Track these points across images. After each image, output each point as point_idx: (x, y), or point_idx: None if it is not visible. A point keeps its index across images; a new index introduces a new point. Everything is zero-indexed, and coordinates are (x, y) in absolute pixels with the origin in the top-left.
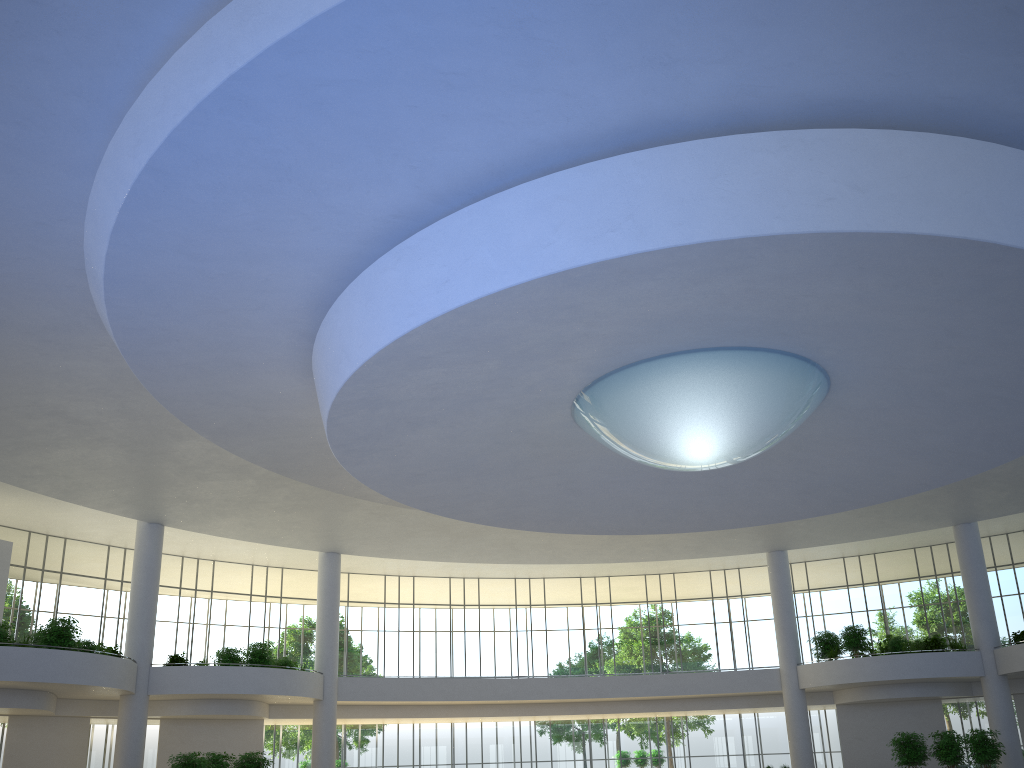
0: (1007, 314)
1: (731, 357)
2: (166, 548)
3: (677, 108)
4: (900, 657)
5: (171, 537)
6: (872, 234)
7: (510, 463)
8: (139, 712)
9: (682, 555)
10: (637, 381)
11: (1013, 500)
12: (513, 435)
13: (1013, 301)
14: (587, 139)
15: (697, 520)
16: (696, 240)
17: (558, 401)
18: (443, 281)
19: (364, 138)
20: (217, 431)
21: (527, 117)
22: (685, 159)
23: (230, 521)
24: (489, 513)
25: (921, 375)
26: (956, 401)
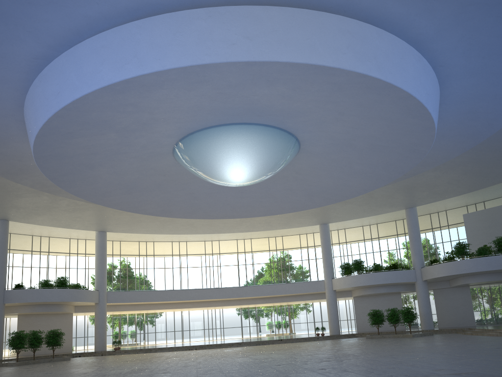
0: (359, 102)
1: (238, 128)
2: (22, 231)
3: None
4: (376, 274)
5: (21, 226)
6: (257, 62)
7: (155, 185)
8: None
9: (278, 227)
10: (195, 142)
11: (430, 196)
12: (149, 171)
13: (357, 96)
14: (114, 14)
15: (262, 210)
16: (167, 67)
17: (164, 153)
18: (57, 92)
19: None
20: (5, 173)
21: (75, 3)
22: (161, 24)
23: (43, 217)
24: (155, 210)
25: (339, 135)
26: (362, 148)
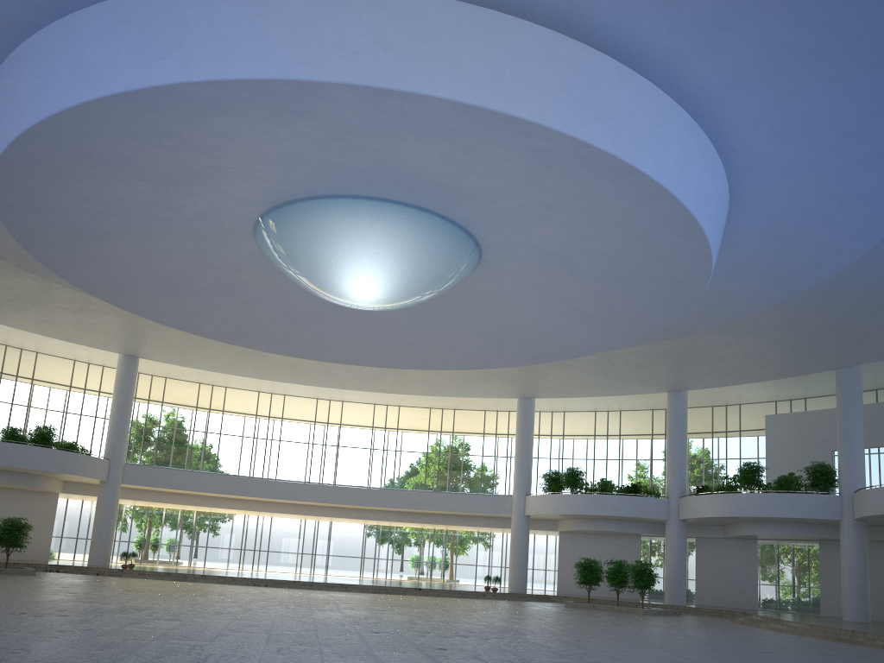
0: (581, 192)
1: (370, 206)
2: None
3: None
4: (602, 497)
5: None
6: (394, 92)
7: (221, 286)
8: None
9: (446, 393)
10: (292, 219)
11: (712, 375)
12: (211, 259)
13: (577, 180)
14: None
15: (412, 359)
16: (232, 77)
17: (238, 231)
18: (37, 92)
19: None
20: None
21: None
22: None
23: (24, 316)
24: (219, 331)
25: (549, 245)
26: (588, 273)
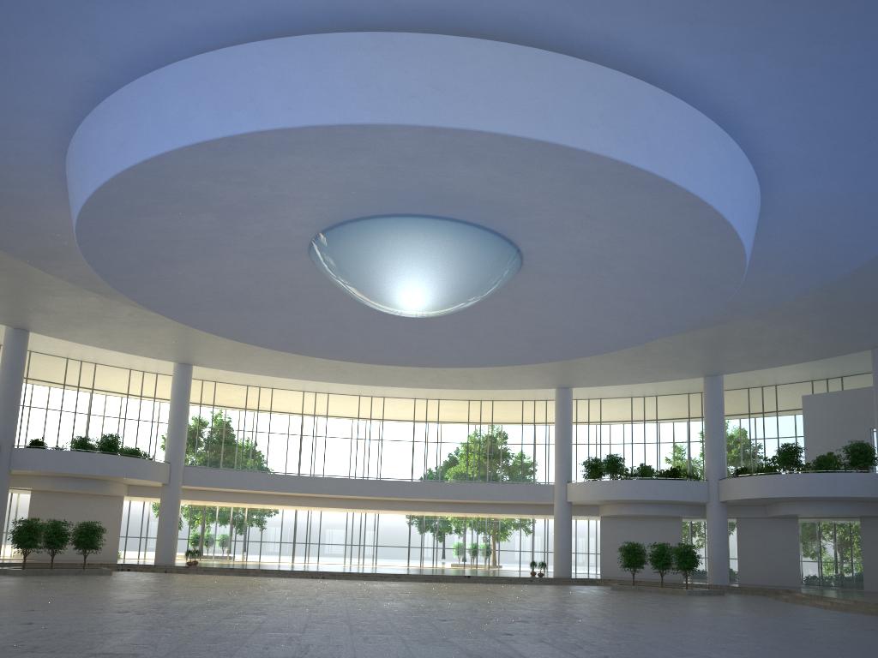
0: (619, 204)
1: (419, 223)
2: (50, 350)
3: (289, 5)
4: (642, 482)
5: (50, 341)
6: (448, 129)
7: (276, 300)
8: (1, 483)
9: (485, 386)
10: (346, 238)
11: (747, 359)
12: (268, 276)
13: (615, 193)
14: (224, 27)
15: (456, 358)
16: (301, 124)
17: (294, 250)
18: (122, 143)
19: (26, 12)
20: (28, 255)
21: (160, 4)
22: (297, 51)
23: (87, 331)
24: (274, 340)
25: (588, 250)
26: (626, 274)
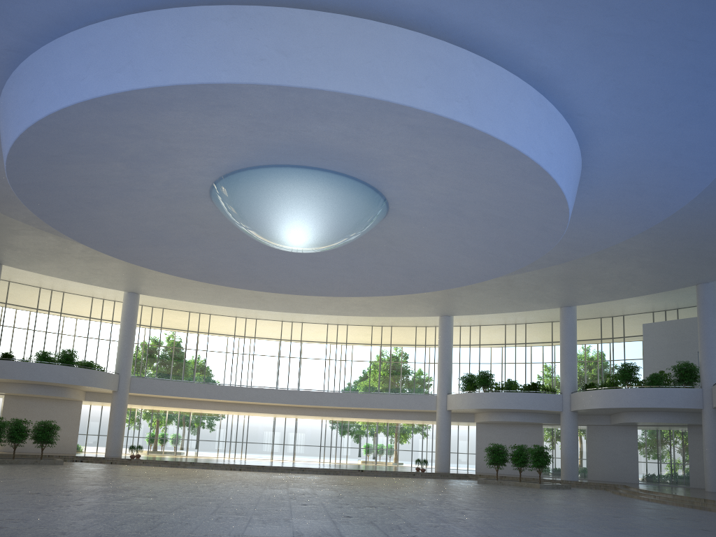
0: (454, 155)
1: (295, 173)
2: (25, 281)
3: None
4: (507, 394)
5: (24, 273)
6: (293, 88)
7: (190, 238)
8: None
9: (381, 314)
10: (236, 185)
11: (595, 293)
12: (180, 218)
13: (449, 146)
14: (108, 1)
15: (345, 288)
16: (170, 83)
17: (198, 195)
18: (31, 100)
19: None
20: None
21: None
22: (167, 22)
23: (49, 265)
24: (193, 272)
25: (439, 196)
26: (473, 217)
